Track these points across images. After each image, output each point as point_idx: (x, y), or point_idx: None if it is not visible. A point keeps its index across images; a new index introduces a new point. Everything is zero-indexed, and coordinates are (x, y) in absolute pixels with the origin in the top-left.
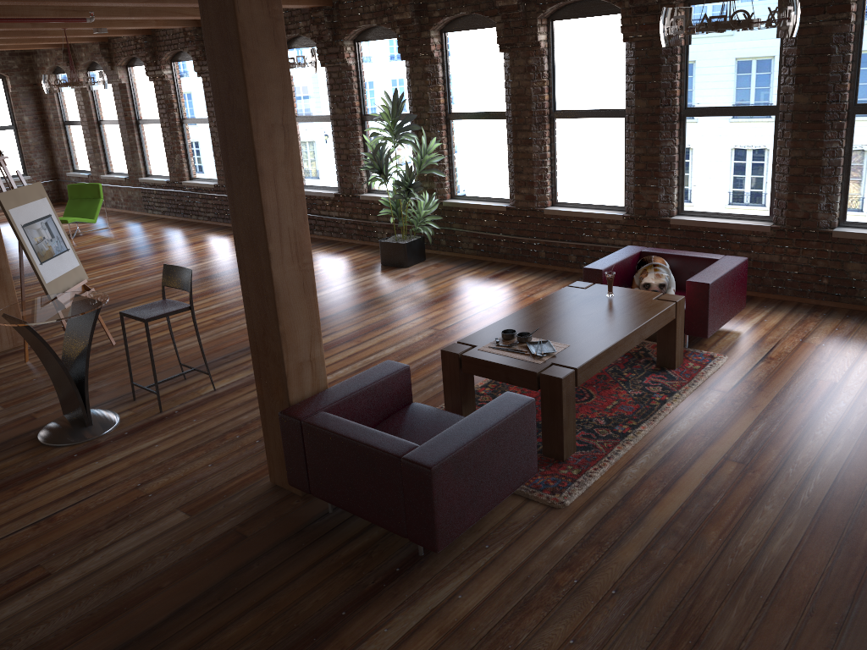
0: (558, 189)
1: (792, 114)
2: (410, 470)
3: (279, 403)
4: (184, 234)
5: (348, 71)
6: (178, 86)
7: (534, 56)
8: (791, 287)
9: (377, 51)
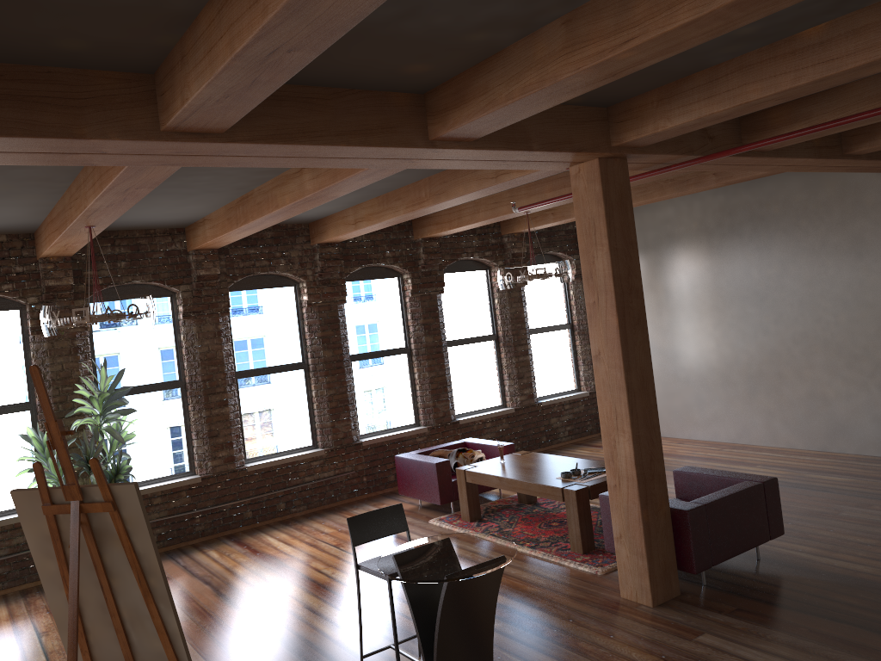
0: (246, 445)
1: (425, 349)
2: (769, 486)
3: (663, 516)
4: None
5: None
6: None
7: (222, 321)
8: None
9: None
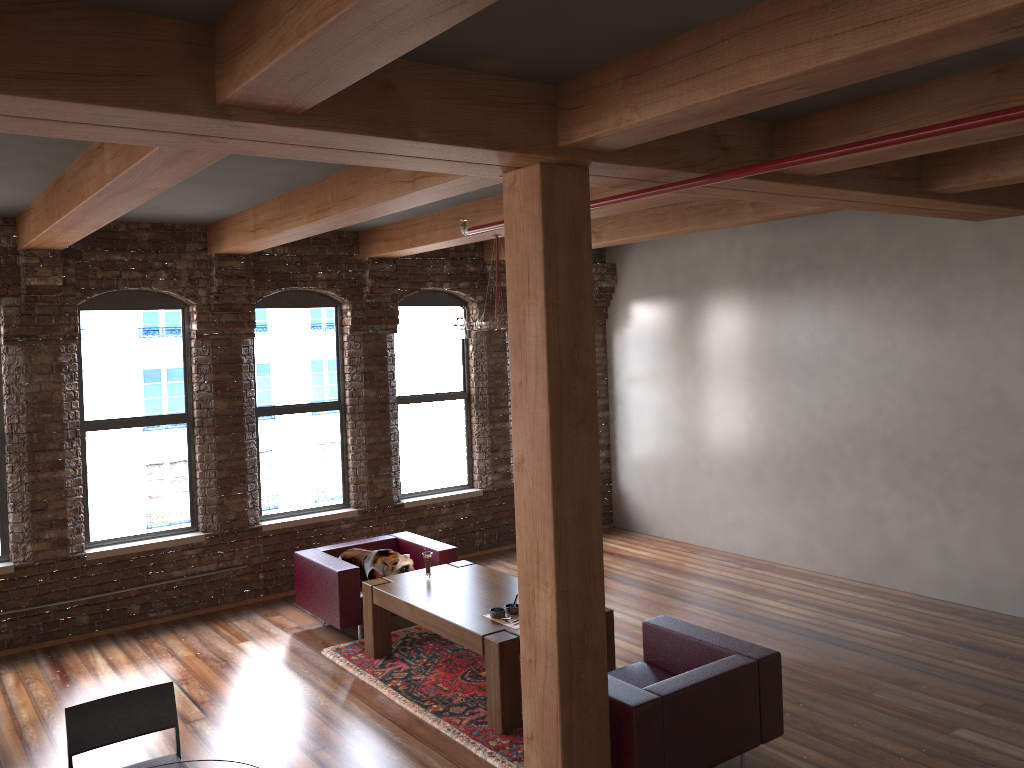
0: (92, 523)
1: (364, 406)
2: (767, 665)
3: (596, 713)
4: None
5: None
6: None
7: (65, 351)
8: None
9: None
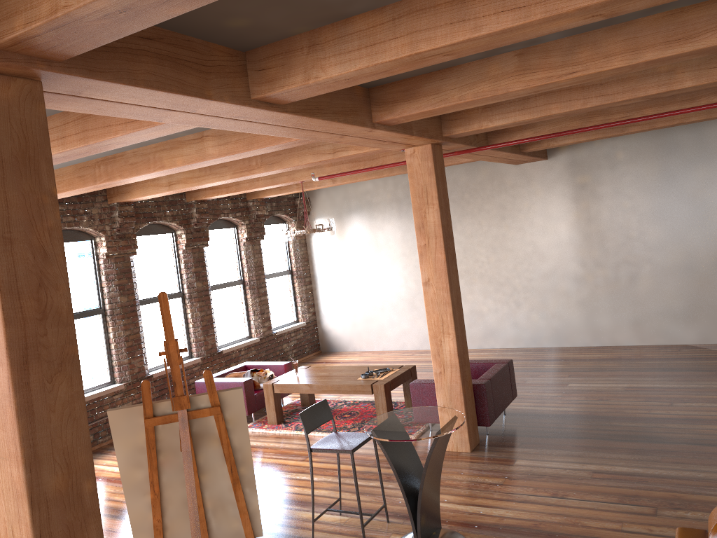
0: None
1: (196, 293)
2: (510, 365)
3: (470, 390)
4: None
5: None
6: None
7: None
8: None
9: None
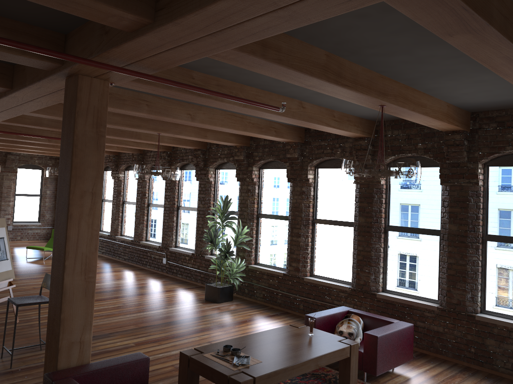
0: (314, 266)
1: (448, 236)
2: None
3: (52, 368)
4: (106, 266)
5: (209, 184)
6: (126, 183)
7: (306, 186)
8: (451, 351)
9: (226, 175)
